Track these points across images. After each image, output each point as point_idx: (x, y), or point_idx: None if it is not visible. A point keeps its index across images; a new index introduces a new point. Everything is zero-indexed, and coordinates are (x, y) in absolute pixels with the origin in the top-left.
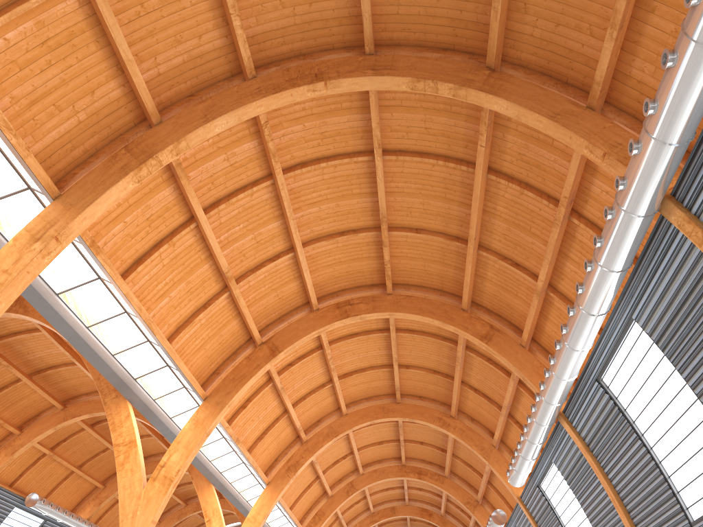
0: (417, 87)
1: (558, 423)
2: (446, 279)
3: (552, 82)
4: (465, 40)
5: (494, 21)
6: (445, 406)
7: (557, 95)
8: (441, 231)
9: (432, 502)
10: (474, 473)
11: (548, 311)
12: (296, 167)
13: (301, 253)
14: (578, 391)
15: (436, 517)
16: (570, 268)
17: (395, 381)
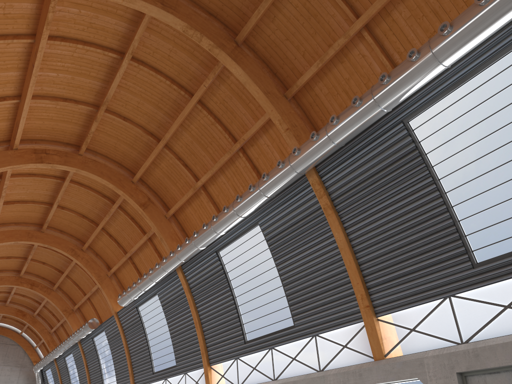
0: (188, 32)
1: (174, 271)
2: (128, 158)
3: (268, 69)
4: (226, 15)
5: (254, 17)
6: (79, 241)
7: (270, 80)
8: (141, 125)
9: (29, 306)
10: (79, 290)
11: (193, 200)
12: (56, 38)
13: (27, 103)
14: (199, 255)
15: (28, 317)
16: (222, 180)
17: (48, 216)
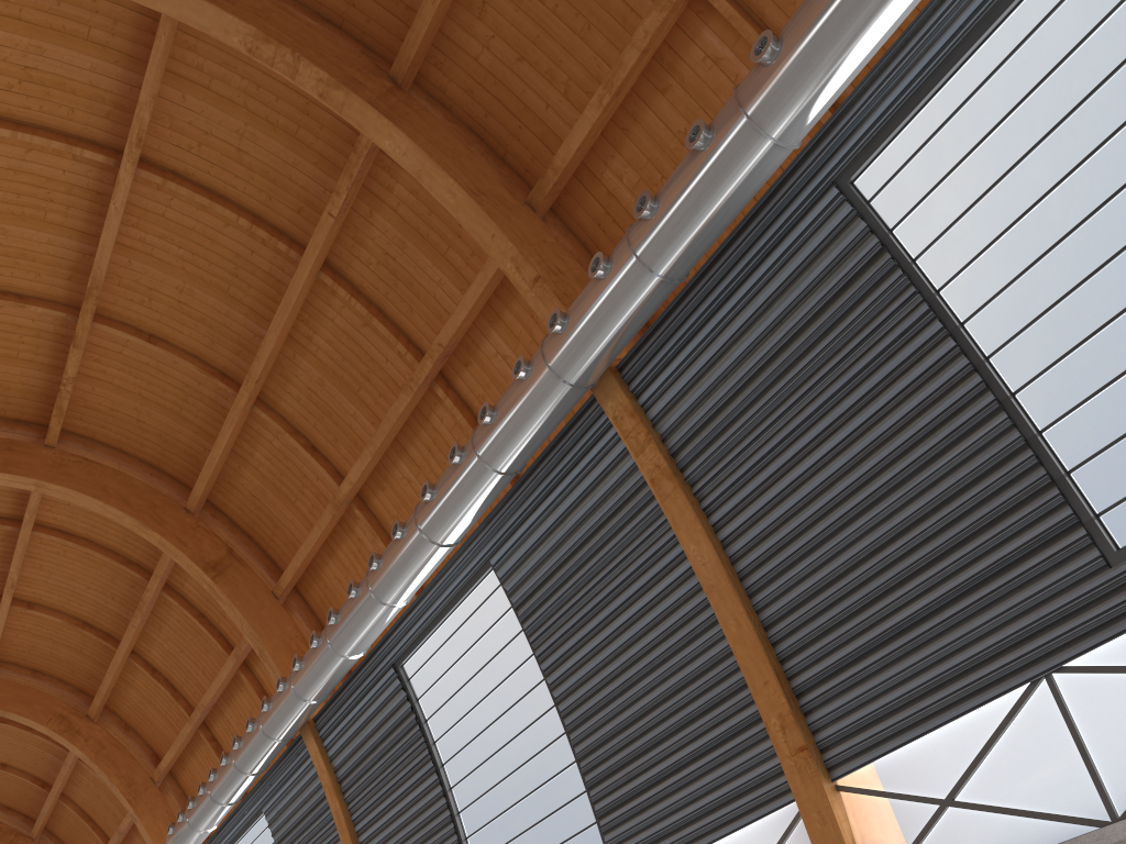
0: (261, 52)
1: (298, 739)
2: (173, 448)
3: (482, 147)
4: (366, 19)
5: (431, 3)
6: (81, 696)
7: (488, 168)
8: (196, 353)
9: None
10: (95, 833)
11: (340, 543)
12: None
13: None
14: (354, 683)
15: None
16: (403, 473)
17: None
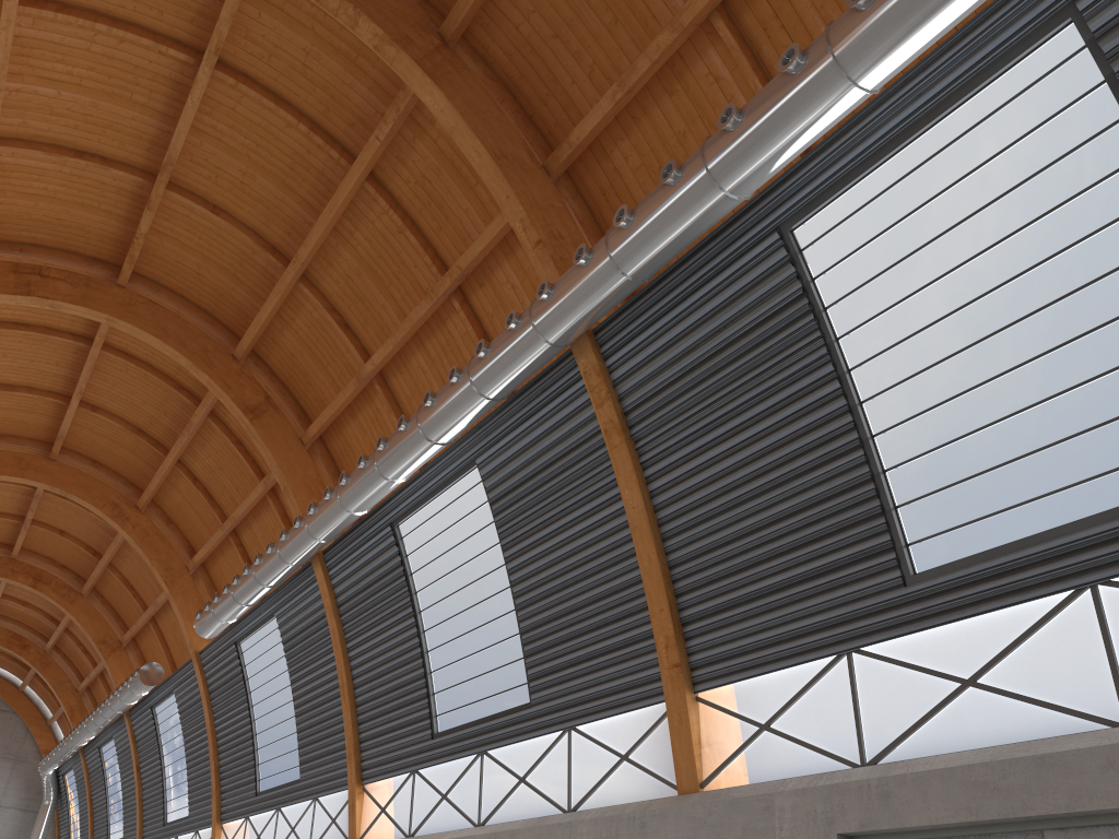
0: (327, 3)
1: (309, 565)
2: (227, 302)
3: (514, 106)
4: None
5: None
6: (132, 488)
7: (514, 130)
8: (253, 227)
9: (37, 628)
10: (135, 600)
11: (361, 408)
12: (47, 5)
13: None
14: (358, 531)
15: (34, 651)
16: (420, 363)
17: (62, 424)
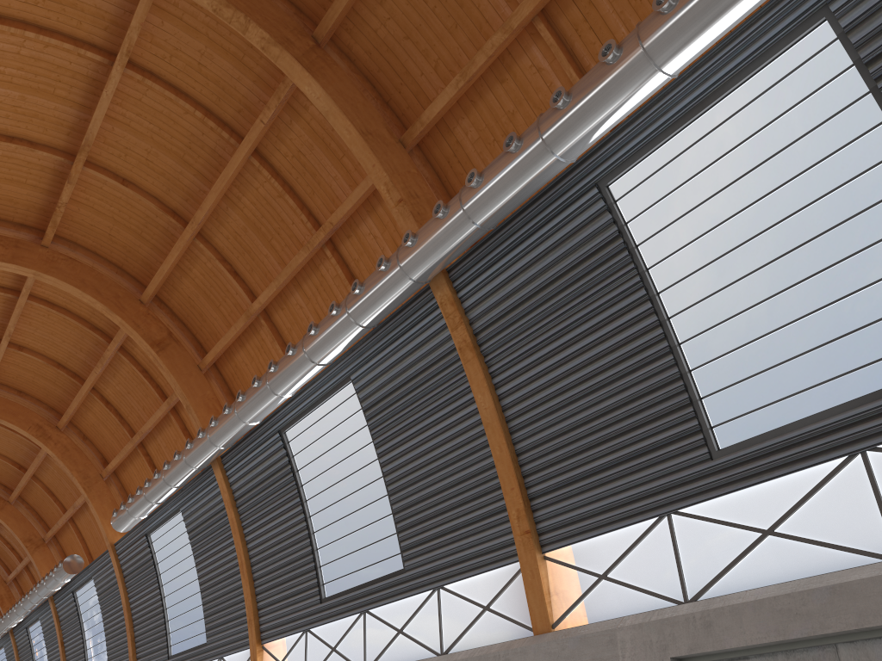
0: (223, 13)
1: (209, 467)
2: (134, 257)
3: (374, 94)
4: None
5: None
6: (52, 412)
7: (376, 112)
8: (156, 196)
9: None
10: (56, 504)
11: (249, 339)
12: None
13: None
14: (251, 438)
15: None
16: (298, 301)
17: None
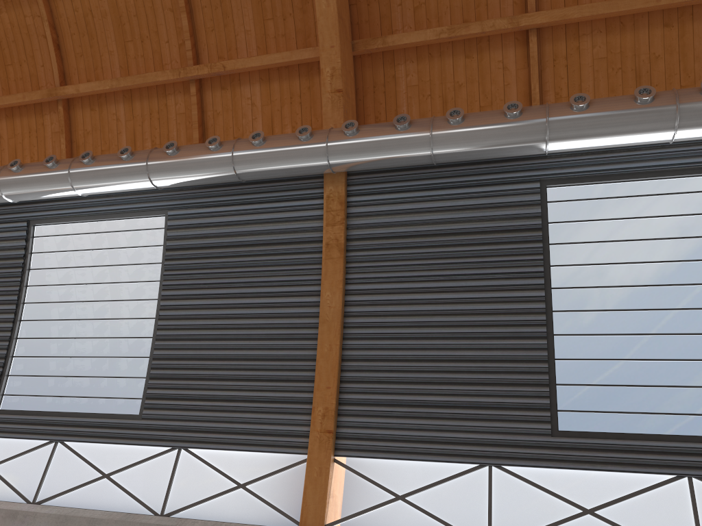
0: None
1: None
2: None
3: None
4: None
5: None
6: None
7: (348, 6)
8: None
9: None
10: None
11: (24, 116)
12: None
13: None
14: None
15: None
16: (118, 112)
17: None
